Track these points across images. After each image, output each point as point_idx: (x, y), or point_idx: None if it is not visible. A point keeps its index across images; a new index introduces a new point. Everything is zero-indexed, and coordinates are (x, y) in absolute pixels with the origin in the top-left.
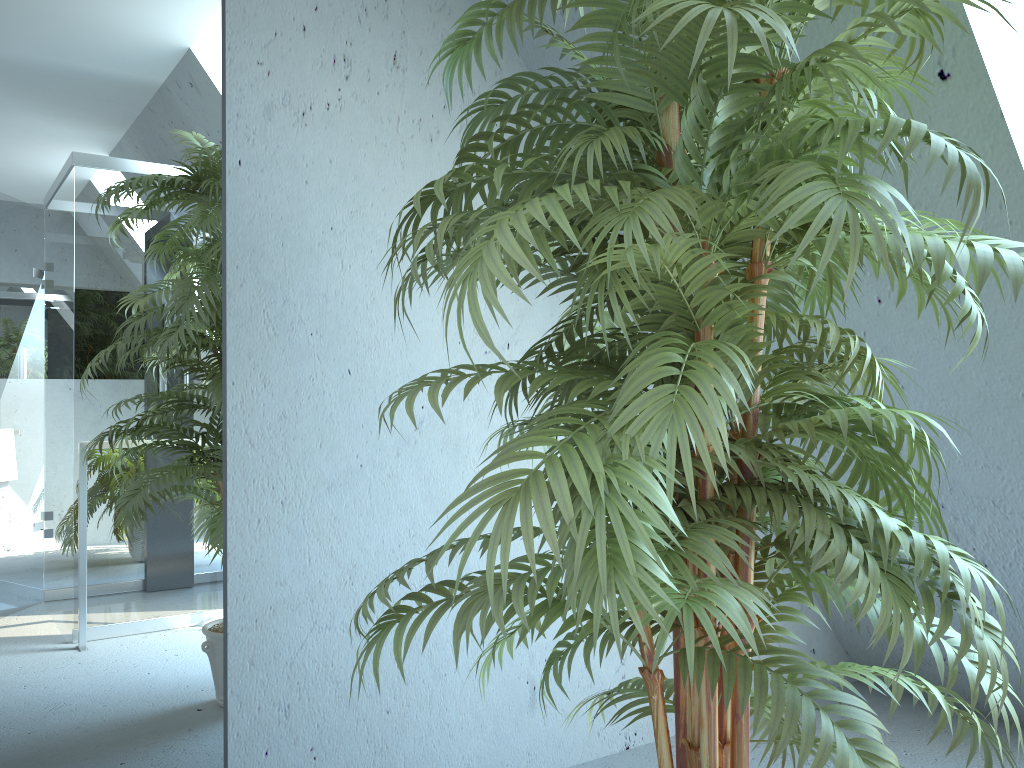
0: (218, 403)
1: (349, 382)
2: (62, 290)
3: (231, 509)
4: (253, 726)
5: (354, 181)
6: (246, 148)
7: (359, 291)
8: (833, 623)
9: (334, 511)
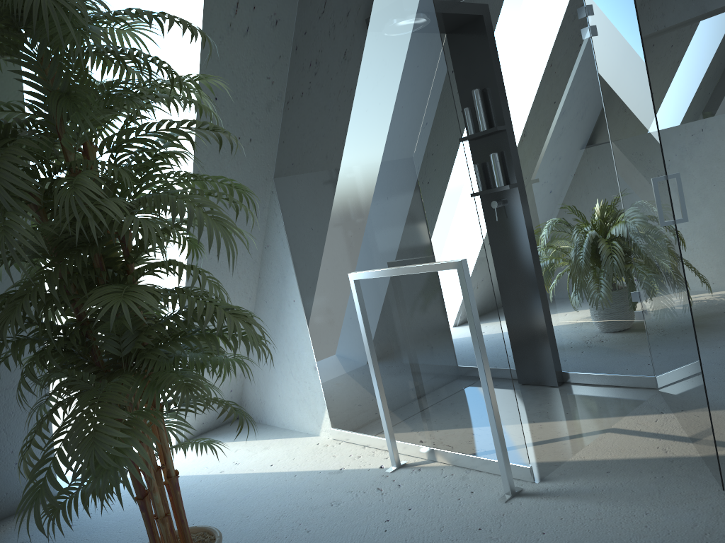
0: None
1: None
2: None
3: None
4: None
5: None
6: None
7: None
8: None
9: None
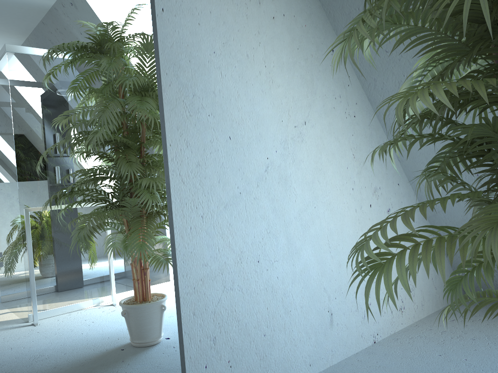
0: (162, 158)
1: (230, 144)
2: (67, 86)
3: (175, 222)
4: (197, 351)
5: (223, 25)
6: (165, 1)
7: (231, 90)
8: (454, 267)
9: (229, 220)
